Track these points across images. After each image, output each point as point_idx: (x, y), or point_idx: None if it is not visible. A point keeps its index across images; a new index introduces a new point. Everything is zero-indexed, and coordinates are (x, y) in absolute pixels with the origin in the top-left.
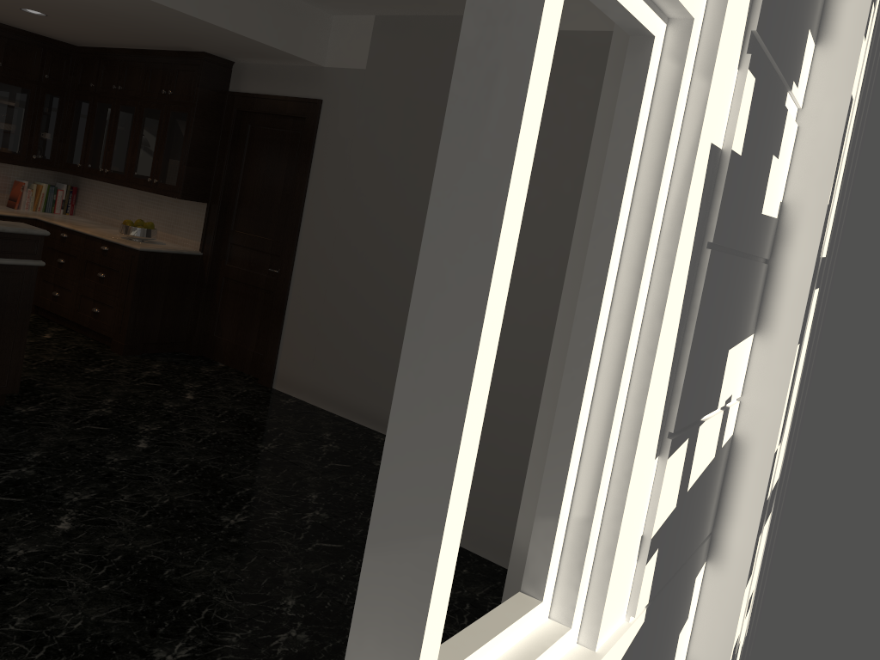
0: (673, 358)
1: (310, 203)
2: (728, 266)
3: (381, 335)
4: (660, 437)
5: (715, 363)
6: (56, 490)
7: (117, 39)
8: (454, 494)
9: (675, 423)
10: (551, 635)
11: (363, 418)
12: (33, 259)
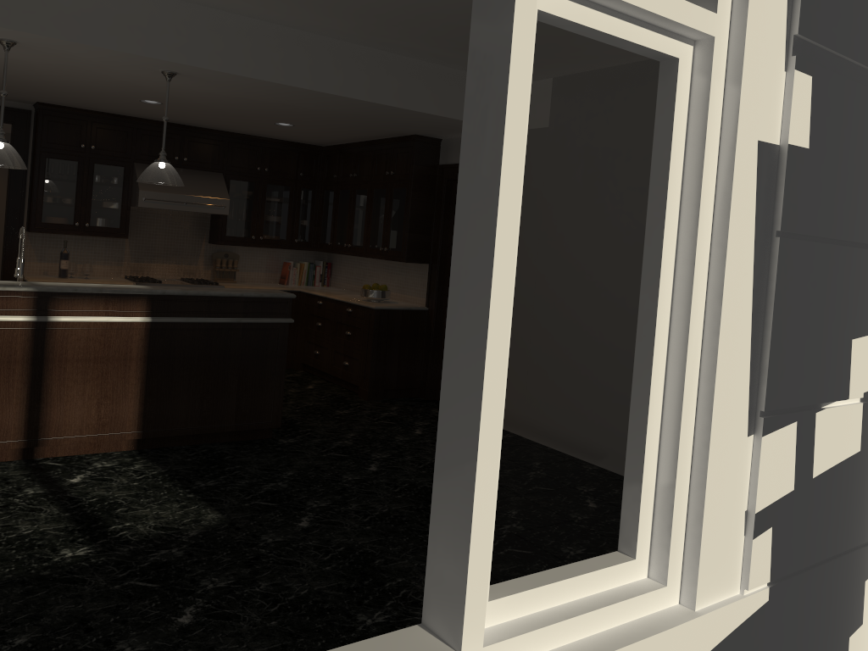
0: (751, 340)
1: None
2: (820, 254)
3: (582, 369)
4: (751, 416)
5: (827, 351)
6: (301, 498)
7: (348, 135)
8: (483, 428)
9: (766, 402)
10: (643, 588)
11: (573, 450)
12: (284, 318)
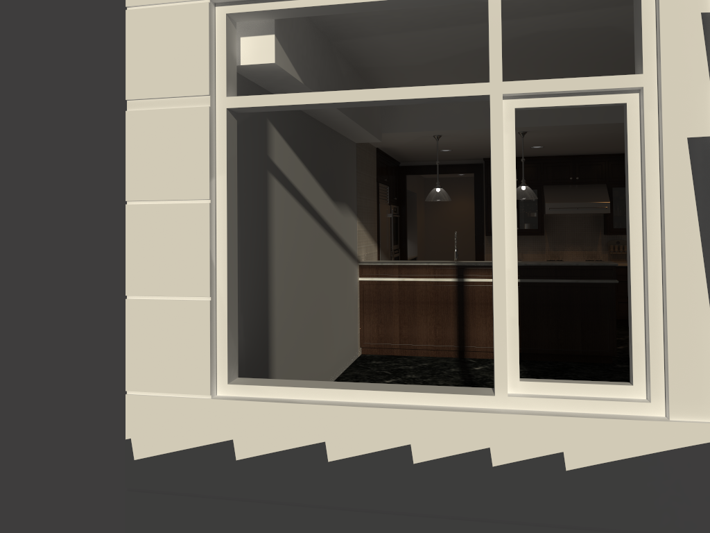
0: (704, 259)
1: None
2: None
3: None
4: None
5: None
6: None
7: None
8: (495, 296)
9: None
10: (633, 400)
11: None
12: (611, 279)
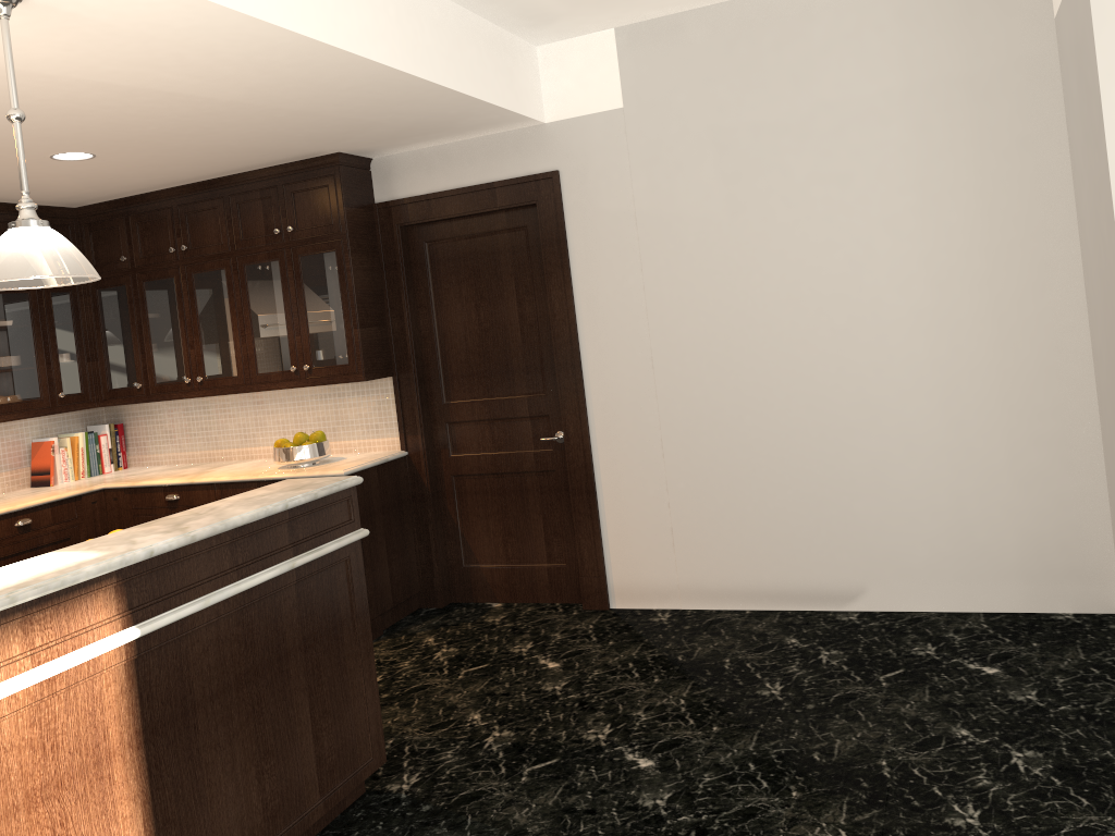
0: None
1: (587, 322)
2: None
3: (784, 473)
4: None
5: None
6: None
7: (184, 170)
8: None
9: None
10: None
11: (796, 600)
12: (352, 531)
